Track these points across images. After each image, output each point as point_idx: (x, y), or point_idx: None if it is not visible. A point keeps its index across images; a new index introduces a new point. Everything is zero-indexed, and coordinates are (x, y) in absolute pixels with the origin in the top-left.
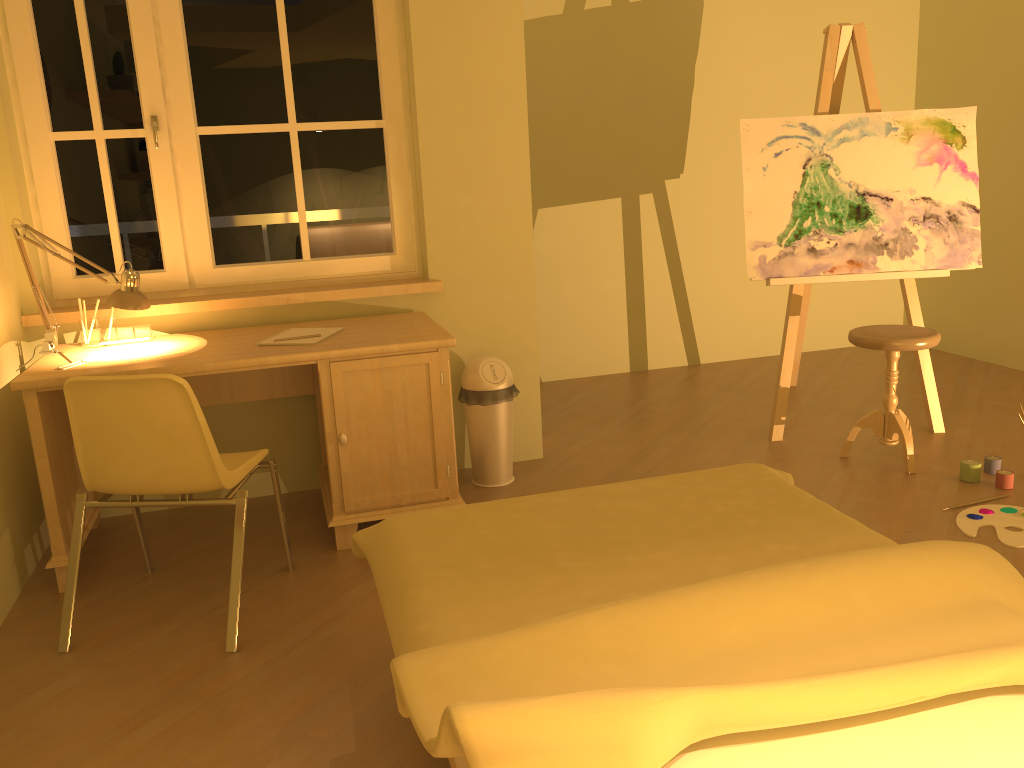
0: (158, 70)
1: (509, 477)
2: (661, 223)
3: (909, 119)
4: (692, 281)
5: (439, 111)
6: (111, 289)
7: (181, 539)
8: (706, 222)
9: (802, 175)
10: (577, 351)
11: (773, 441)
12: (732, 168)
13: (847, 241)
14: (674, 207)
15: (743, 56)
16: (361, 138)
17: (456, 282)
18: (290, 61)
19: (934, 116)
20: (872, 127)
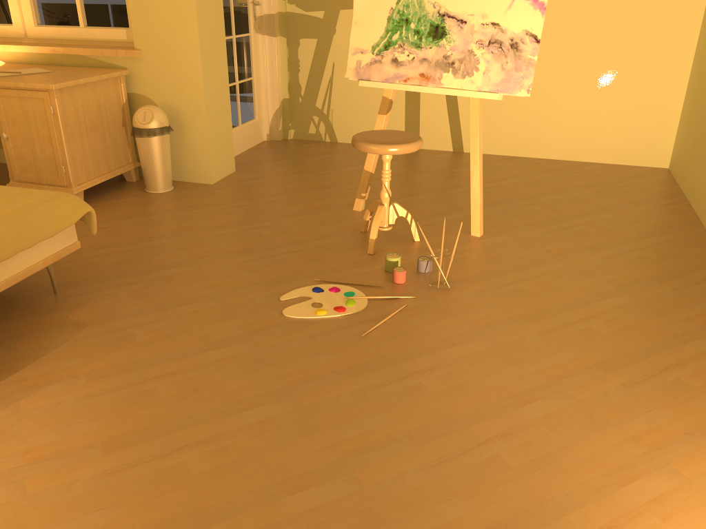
0: None
1: (161, 189)
2: None
3: None
4: None
5: None
6: None
7: None
8: None
9: None
10: (365, 124)
11: (353, 210)
12: None
13: (422, 56)
14: None
15: None
16: None
17: (151, 53)
18: None
19: None
20: None
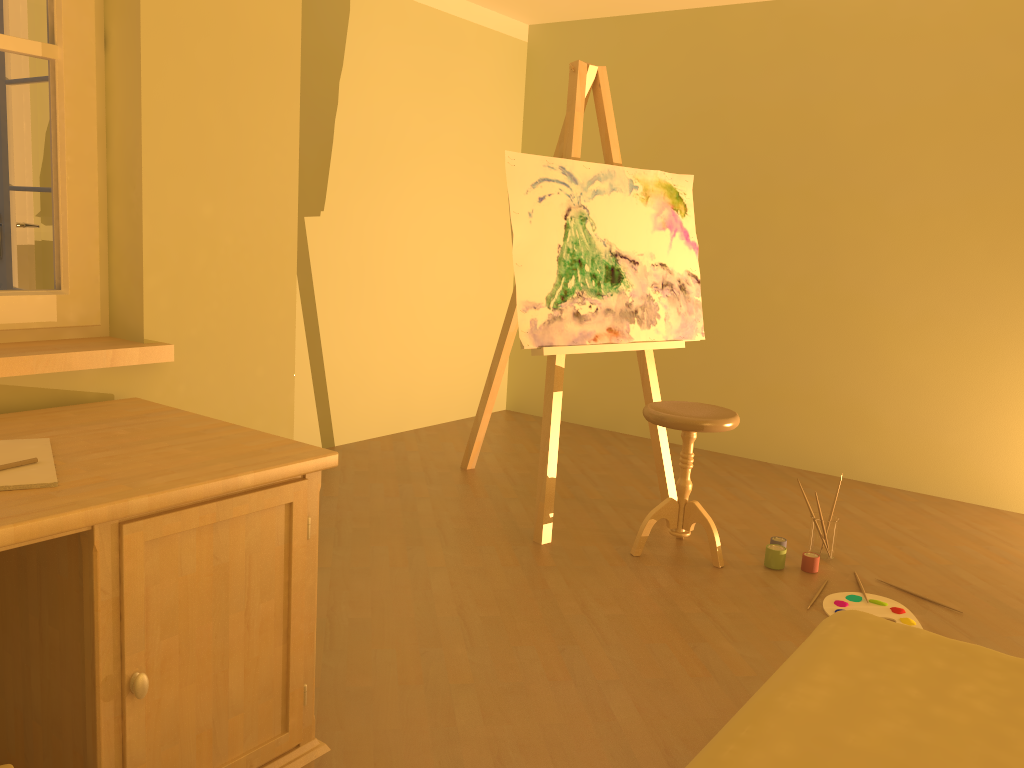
0: None
1: None
2: (299, 270)
3: (646, 179)
4: (330, 344)
5: (177, 52)
6: None
7: None
8: (345, 273)
9: (564, 227)
10: None
11: (544, 544)
12: (372, 211)
13: (606, 306)
14: (313, 252)
15: (386, 82)
16: (10, 70)
17: (187, 346)
18: None
19: (664, 179)
20: (619, 182)
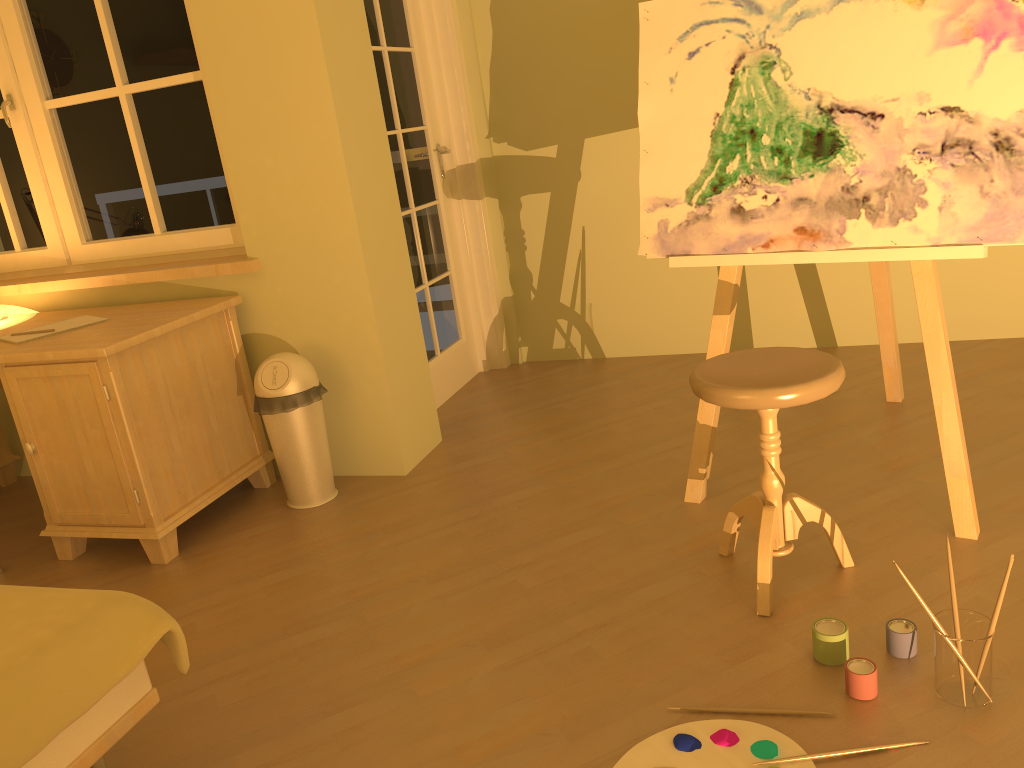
0: (3, 47)
1: (316, 499)
2: None
3: None
4: None
5: (224, 55)
6: (13, 266)
7: (16, 514)
8: None
9: (729, 85)
10: (650, 321)
11: (685, 502)
12: None
13: (796, 194)
14: None
15: None
16: (186, 94)
17: (276, 260)
18: (108, 17)
19: None
20: None
